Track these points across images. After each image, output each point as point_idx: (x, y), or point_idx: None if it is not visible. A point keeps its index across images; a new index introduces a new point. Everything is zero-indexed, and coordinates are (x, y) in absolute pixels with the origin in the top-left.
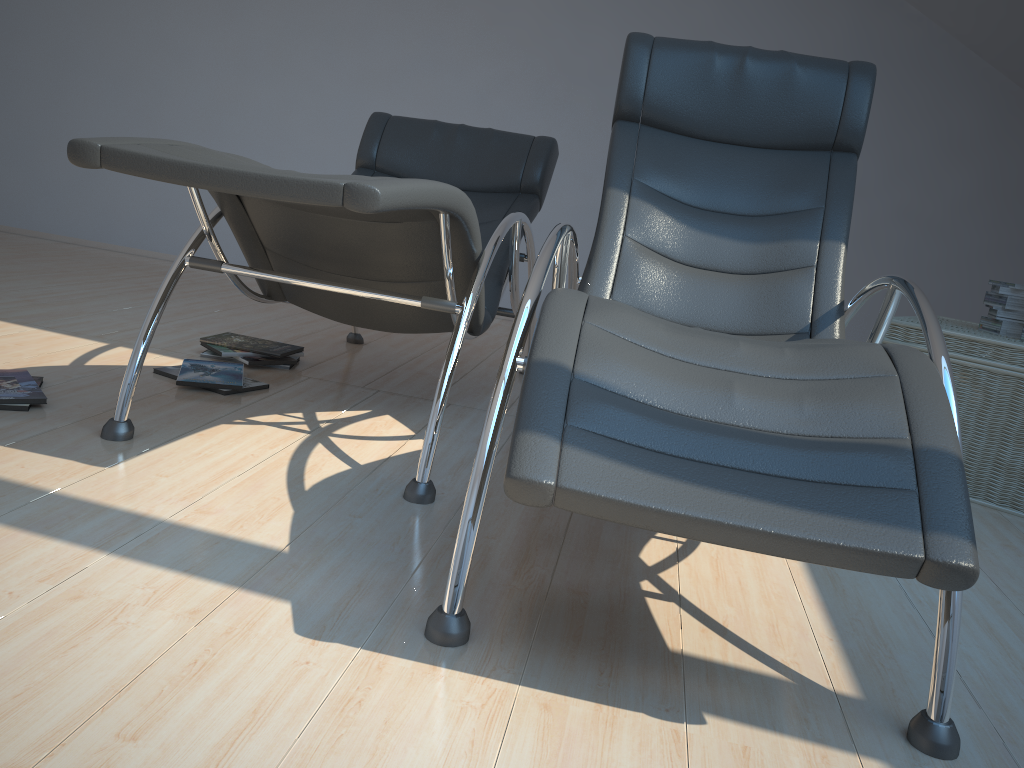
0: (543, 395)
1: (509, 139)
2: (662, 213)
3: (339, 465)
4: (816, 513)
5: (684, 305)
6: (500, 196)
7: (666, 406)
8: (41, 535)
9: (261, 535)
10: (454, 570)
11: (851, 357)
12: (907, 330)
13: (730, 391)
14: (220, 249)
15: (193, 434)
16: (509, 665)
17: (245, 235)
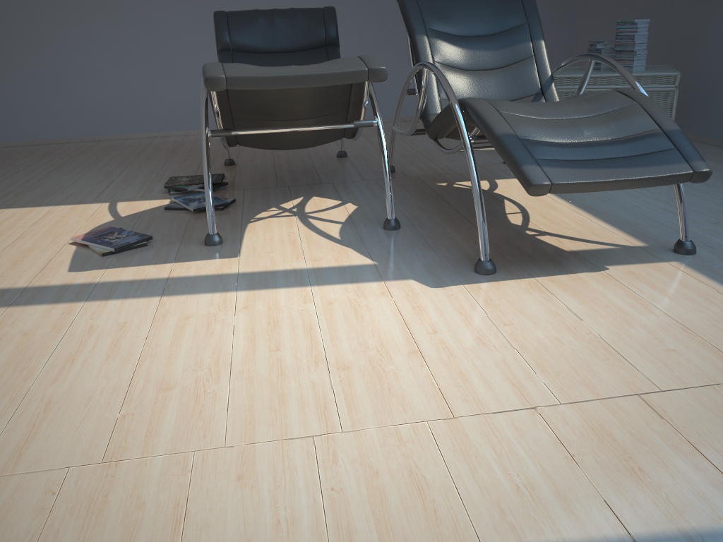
0: (517, 149)
1: (308, 13)
2: (447, 44)
3: (334, 225)
4: (647, 167)
5: (475, 93)
6: (316, 51)
7: (559, 141)
8: (269, 289)
9: (356, 261)
10: (483, 241)
11: (612, 99)
12: (560, 79)
13: (579, 127)
14: (222, 122)
15: (245, 232)
16: (521, 273)
17: (223, 110)
